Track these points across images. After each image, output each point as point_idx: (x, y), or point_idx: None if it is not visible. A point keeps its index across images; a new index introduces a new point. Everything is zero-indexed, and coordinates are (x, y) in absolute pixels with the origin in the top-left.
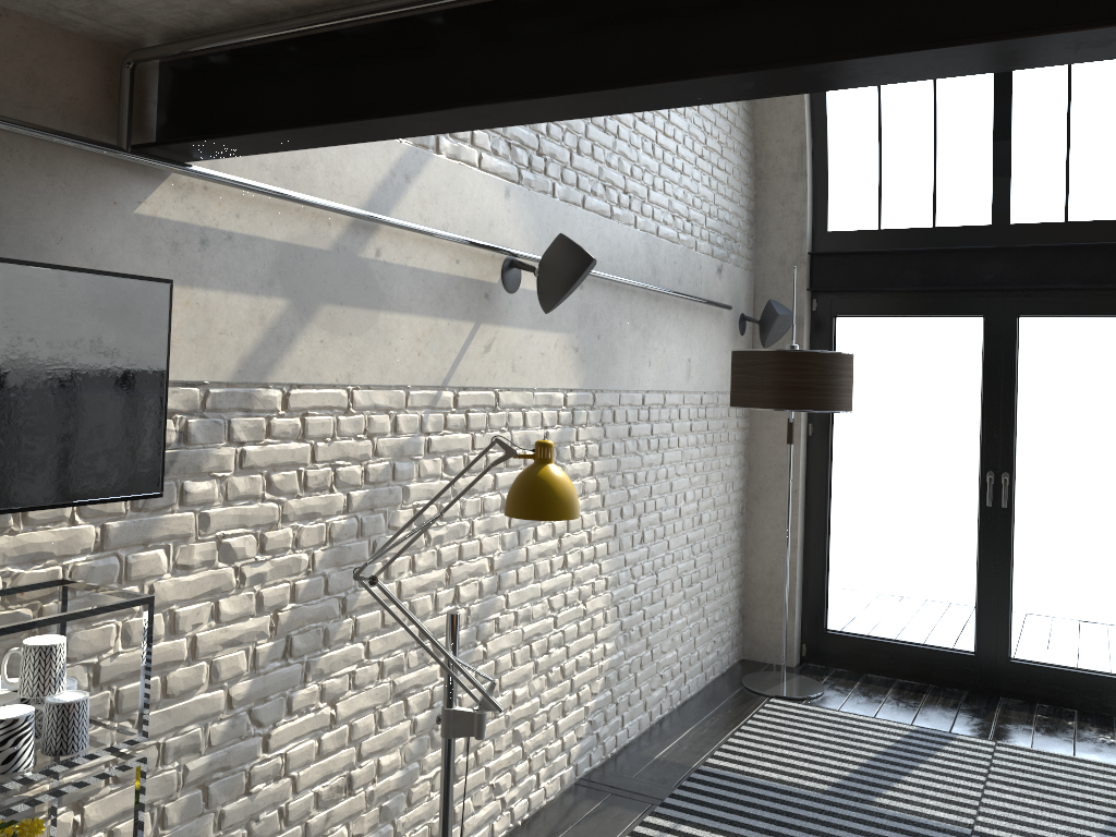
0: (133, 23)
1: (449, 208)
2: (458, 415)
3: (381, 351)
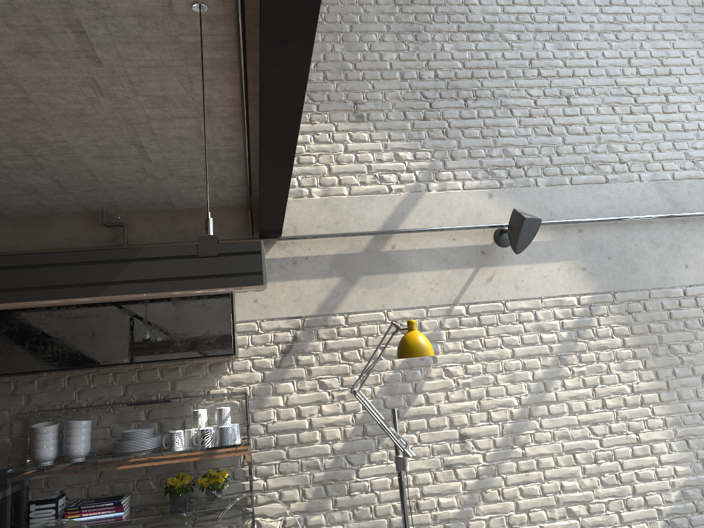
0: (235, 198)
1: (442, 215)
2: (470, 318)
3: (403, 291)
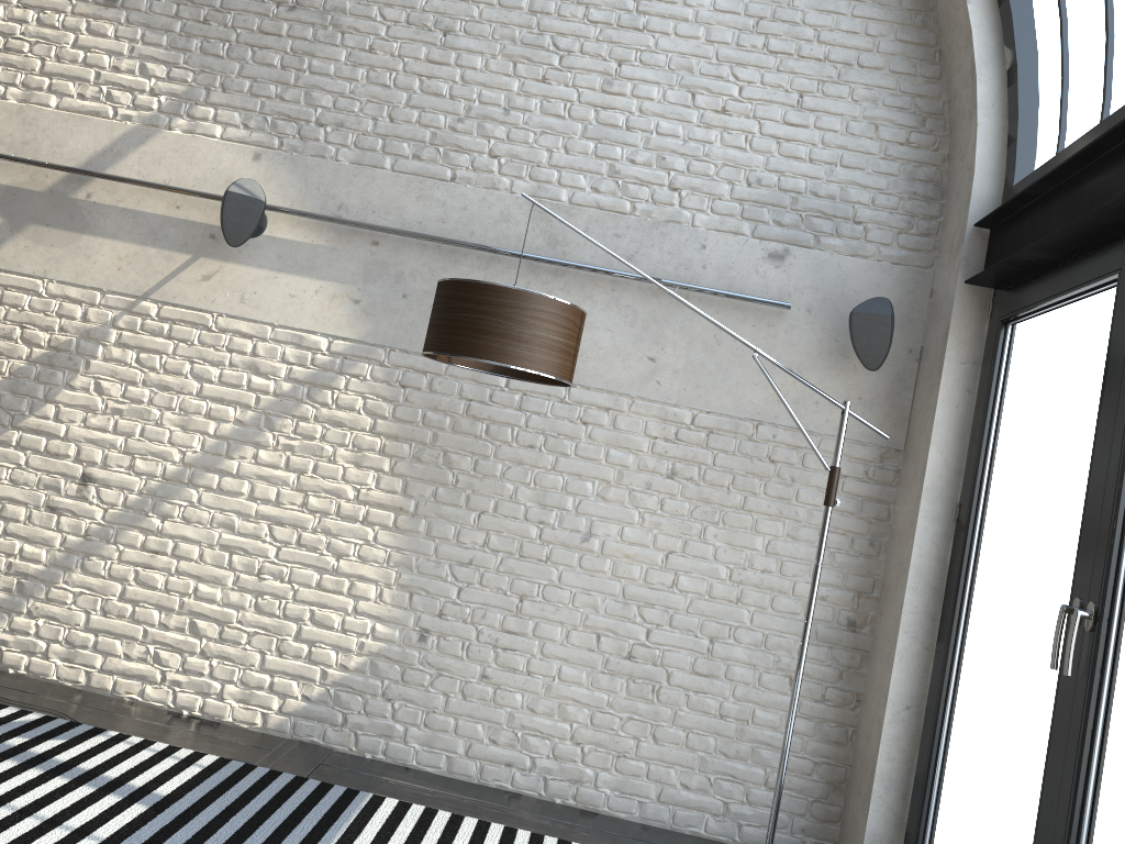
0: None
1: (175, 168)
2: (158, 323)
3: (80, 261)
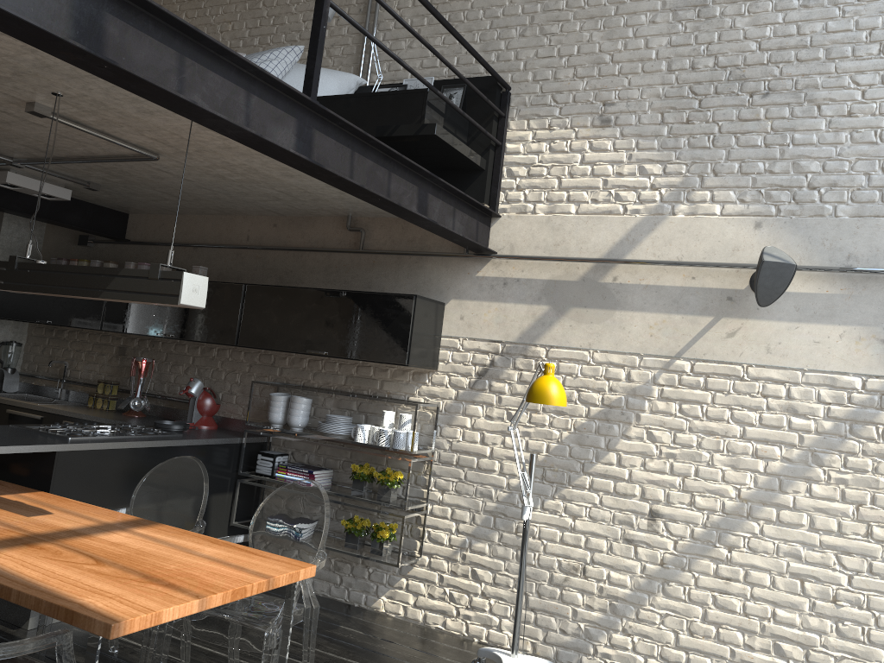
0: None
1: (684, 246)
2: (693, 377)
3: (616, 332)
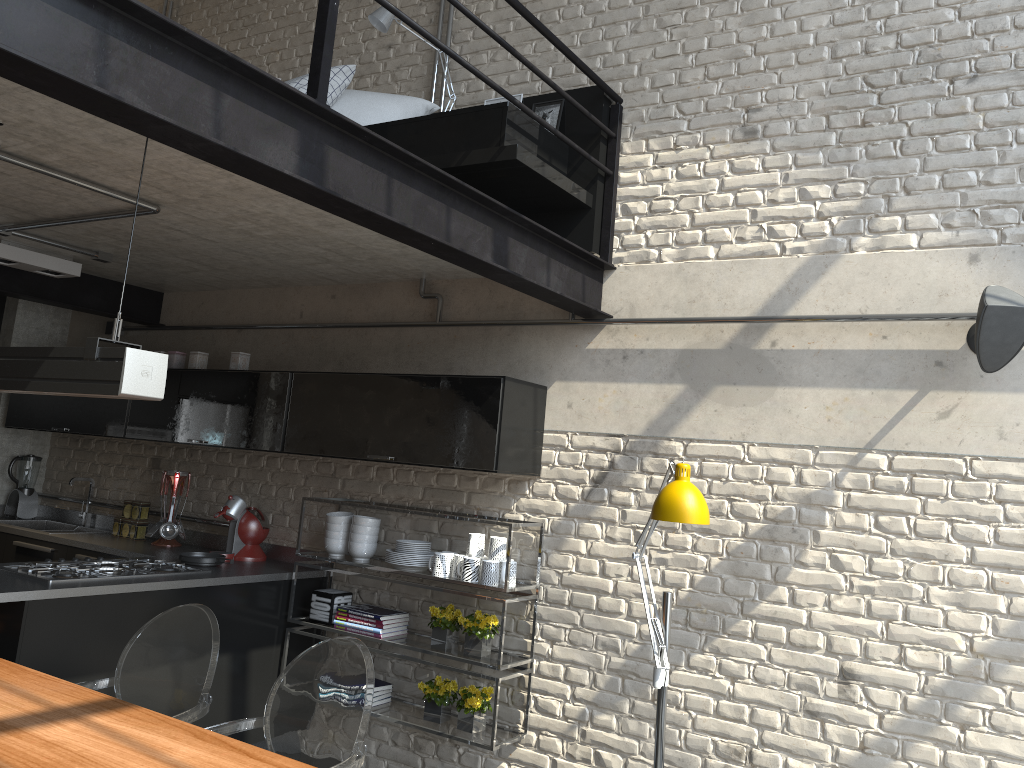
0: None
1: (868, 293)
2: (893, 477)
3: (779, 417)
